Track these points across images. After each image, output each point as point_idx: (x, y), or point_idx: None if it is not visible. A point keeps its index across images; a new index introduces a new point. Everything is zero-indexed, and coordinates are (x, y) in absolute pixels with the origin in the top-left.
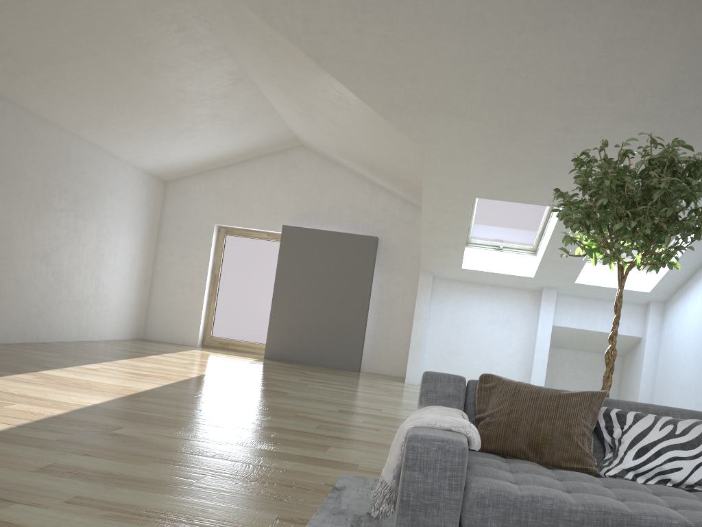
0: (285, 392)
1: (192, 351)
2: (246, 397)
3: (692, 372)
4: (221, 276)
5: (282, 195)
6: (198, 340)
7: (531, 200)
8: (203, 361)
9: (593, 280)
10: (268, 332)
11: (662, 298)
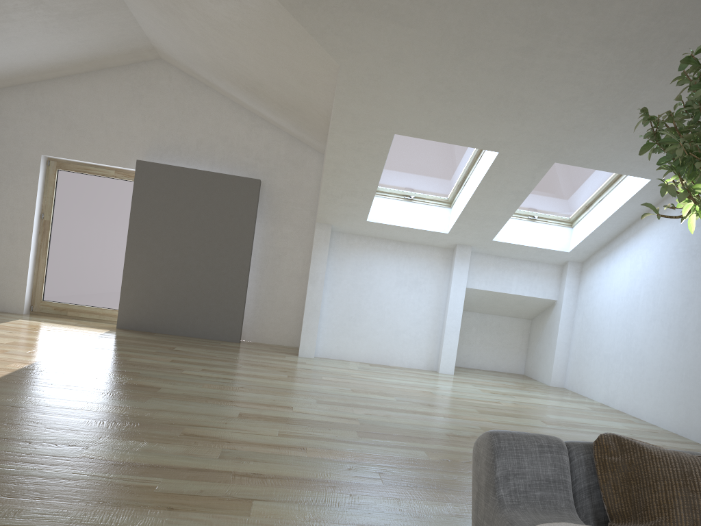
0: (157, 386)
1: (16, 322)
2: (102, 403)
3: (620, 340)
4: (53, 223)
5: (134, 122)
6: (24, 305)
7: (465, 140)
8: (32, 338)
9: (512, 238)
10: (121, 295)
11: (580, 259)
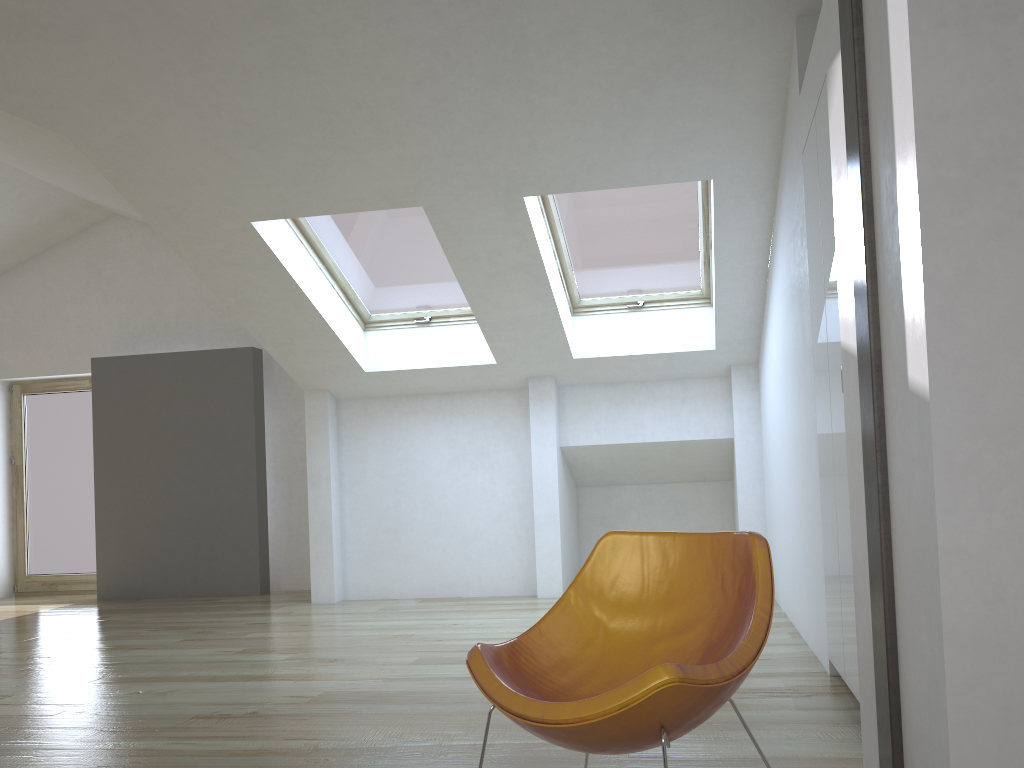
0: None
1: None
2: None
3: (781, 488)
4: (27, 467)
5: (95, 308)
6: None
7: (354, 201)
8: None
9: (607, 348)
10: (97, 552)
11: (748, 357)
